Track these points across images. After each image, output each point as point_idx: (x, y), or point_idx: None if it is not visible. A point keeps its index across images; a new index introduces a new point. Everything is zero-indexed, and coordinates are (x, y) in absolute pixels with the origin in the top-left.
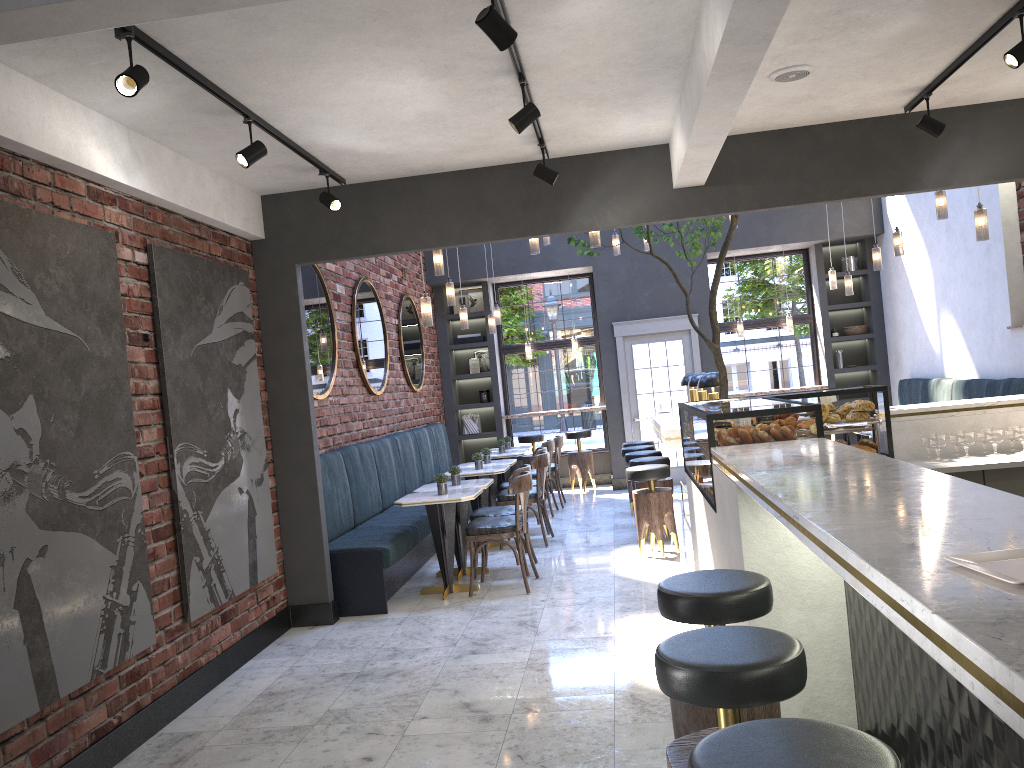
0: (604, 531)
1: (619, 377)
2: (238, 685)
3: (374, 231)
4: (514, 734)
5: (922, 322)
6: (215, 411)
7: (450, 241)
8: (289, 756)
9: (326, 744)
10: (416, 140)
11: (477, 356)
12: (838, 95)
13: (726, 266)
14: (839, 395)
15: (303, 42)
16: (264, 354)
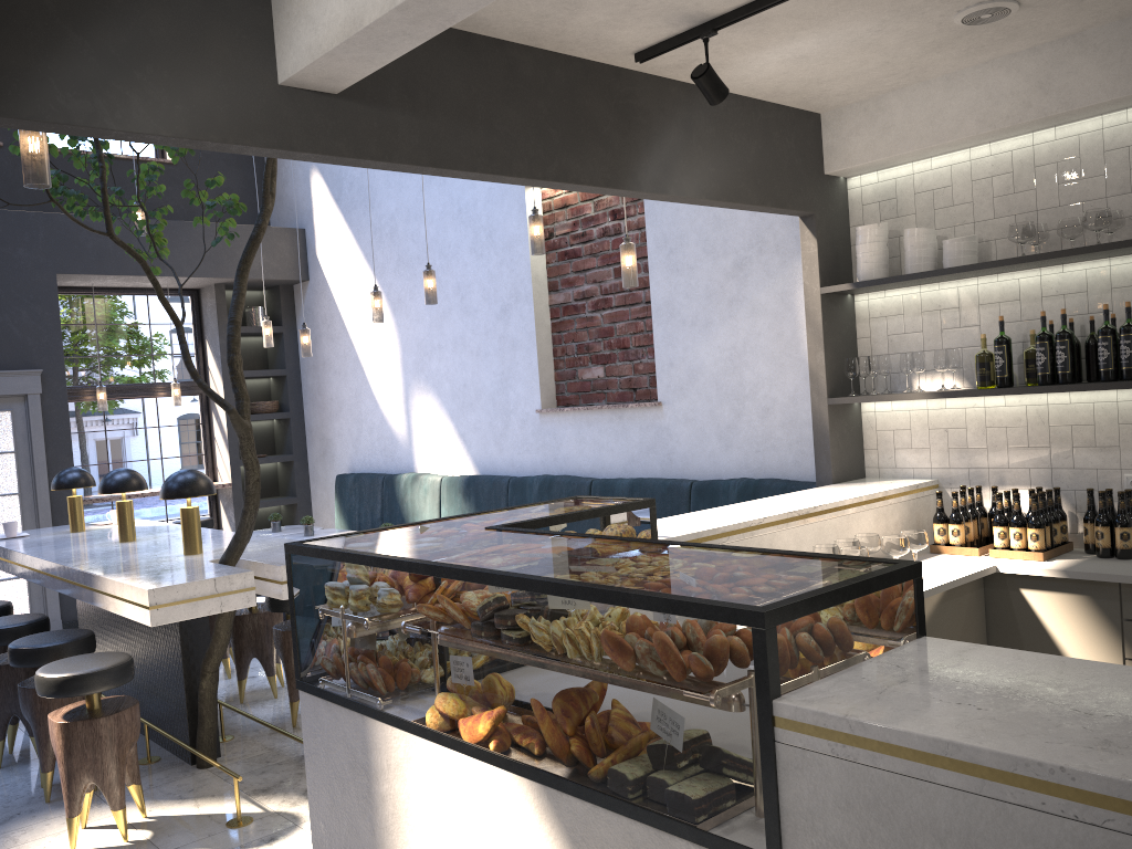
0: None
1: None
2: None
3: None
4: None
5: (376, 400)
6: None
7: None
8: None
9: None
10: None
11: None
12: None
13: (77, 300)
14: (597, 517)
15: None
16: None
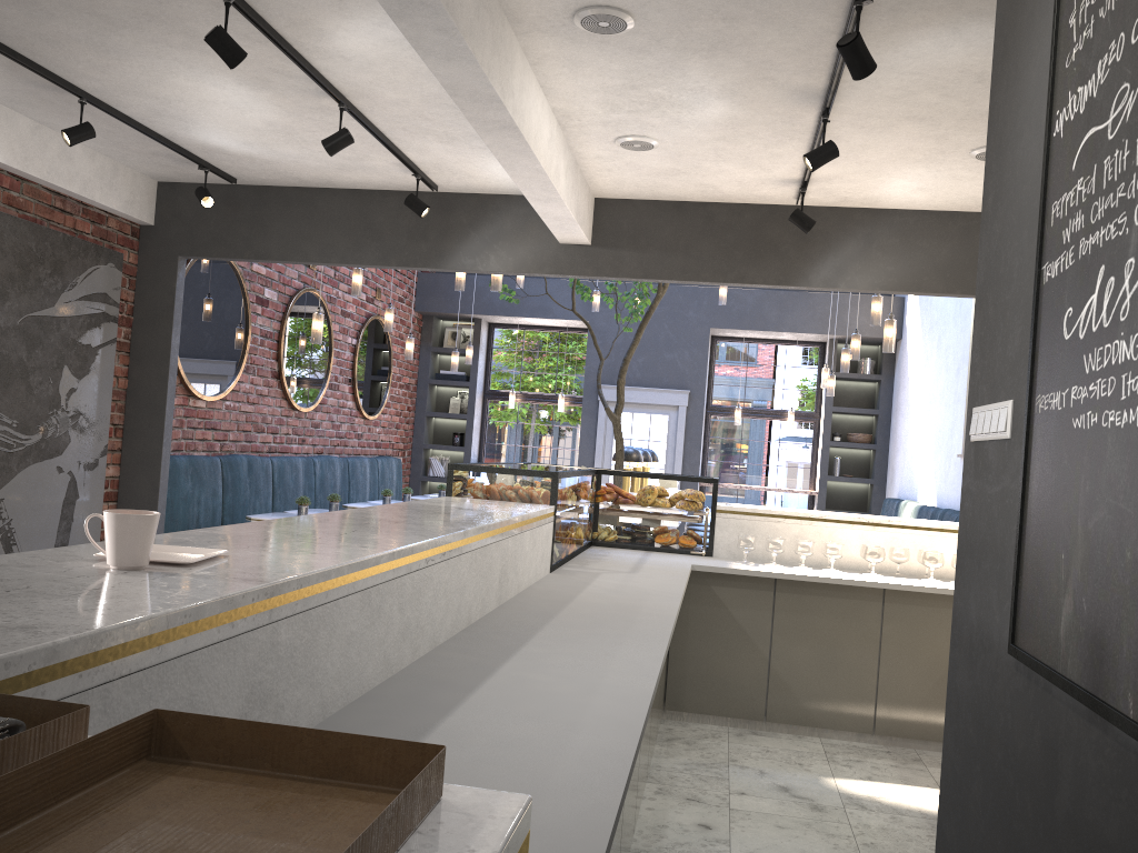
0: None
1: (596, 443)
2: None
3: (260, 236)
4: None
5: (911, 439)
6: (40, 384)
7: (332, 259)
8: None
9: None
10: (283, 149)
11: (460, 396)
12: (710, 174)
13: (737, 346)
14: (669, 480)
15: (92, 32)
16: (132, 341)
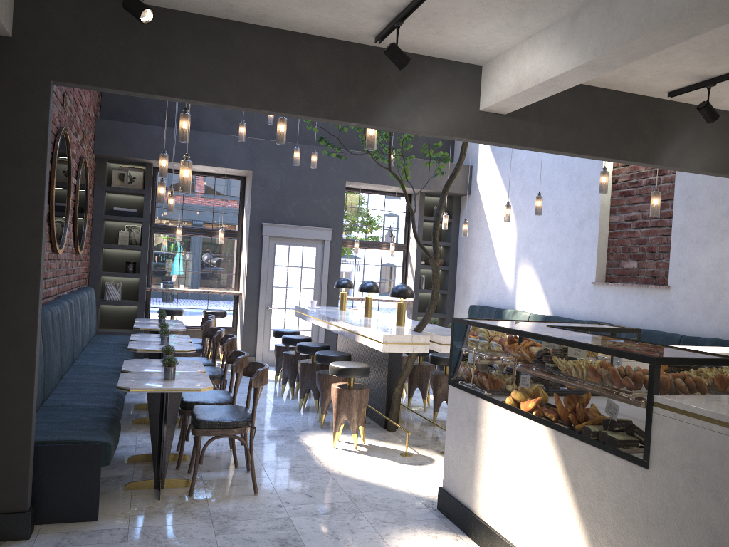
0: (270, 413)
1: (261, 270)
2: None
3: (164, 68)
4: None
5: (498, 265)
6: None
7: (253, 103)
8: None
9: None
10: None
11: (128, 229)
12: (660, 62)
13: (351, 195)
14: (606, 332)
15: None
16: None
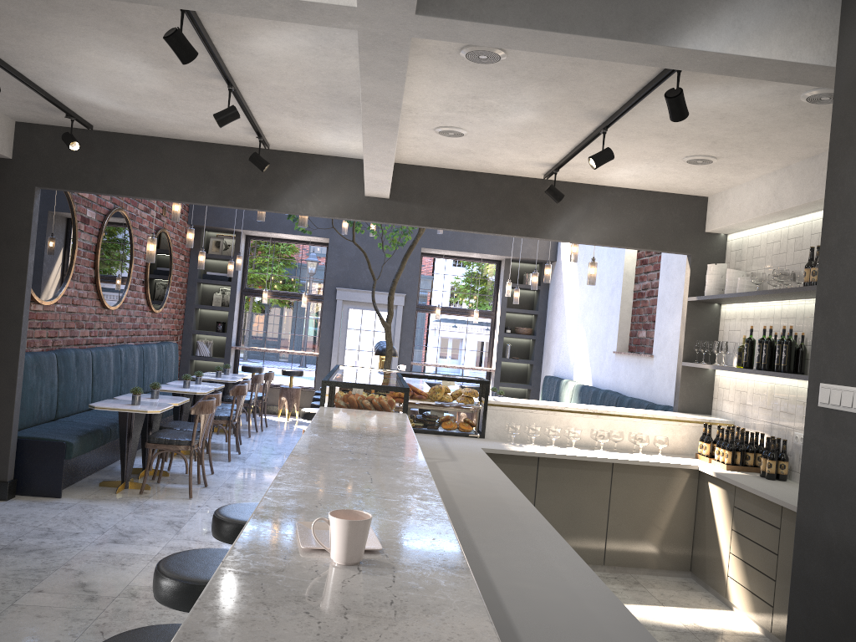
0: (283, 456)
1: (334, 332)
2: None
3: (112, 174)
4: (108, 614)
5: (567, 335)
6: None
7: (176, 197)
8: None
9: None
10: (151, 109)
11: (221, 292)
12: (492, 155)
13: (437, 261)
14: (454, 381)
15: (30, 11)
16: None
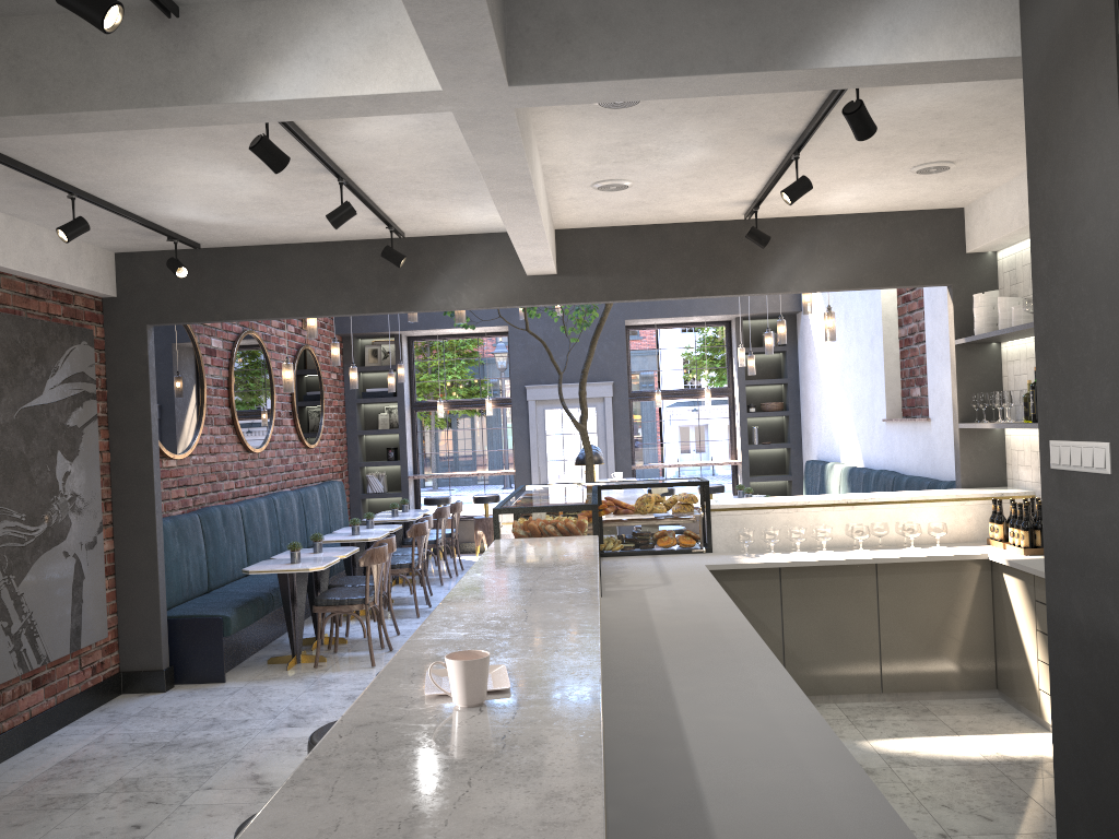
0: None
1: (530, 442)
2: (42, 752)
3: (229, 297)
4: None
5: (826, 405)
6: (40, 474)
7: (305, 312)
8: (62, 822)
9: (103, 812)
10: (260, 217)
11: (387, 411)
12: (671, 203)
13: (648, 333)
14: (664, 487)
15: (107, 140)
16: (109, 414)
